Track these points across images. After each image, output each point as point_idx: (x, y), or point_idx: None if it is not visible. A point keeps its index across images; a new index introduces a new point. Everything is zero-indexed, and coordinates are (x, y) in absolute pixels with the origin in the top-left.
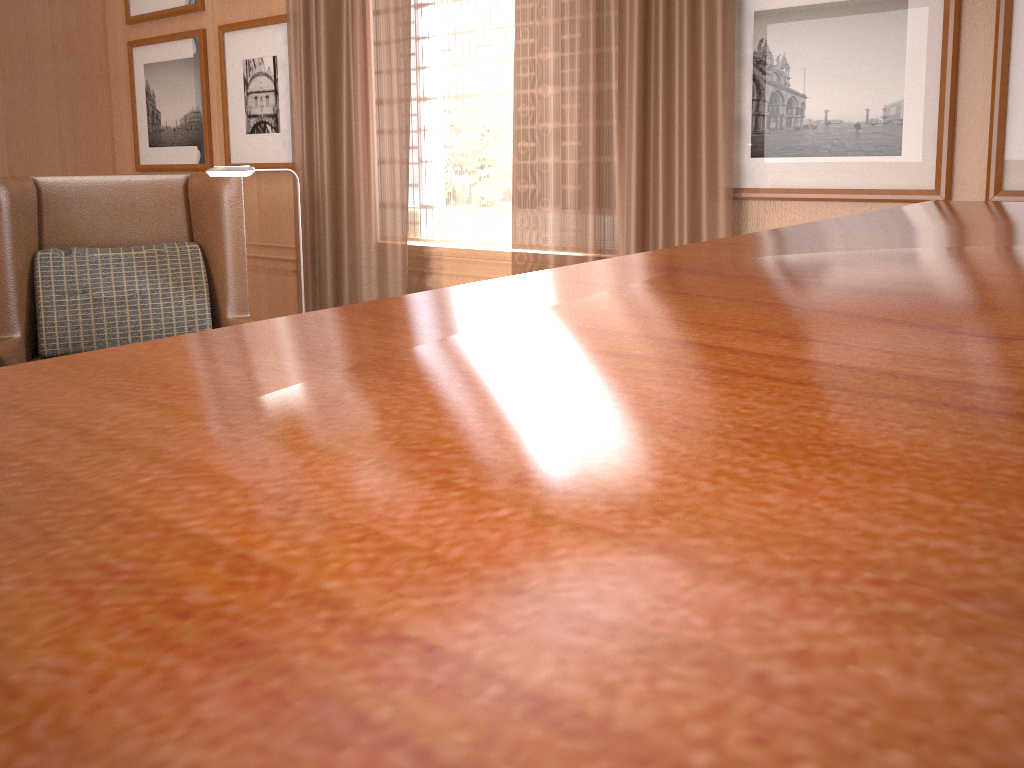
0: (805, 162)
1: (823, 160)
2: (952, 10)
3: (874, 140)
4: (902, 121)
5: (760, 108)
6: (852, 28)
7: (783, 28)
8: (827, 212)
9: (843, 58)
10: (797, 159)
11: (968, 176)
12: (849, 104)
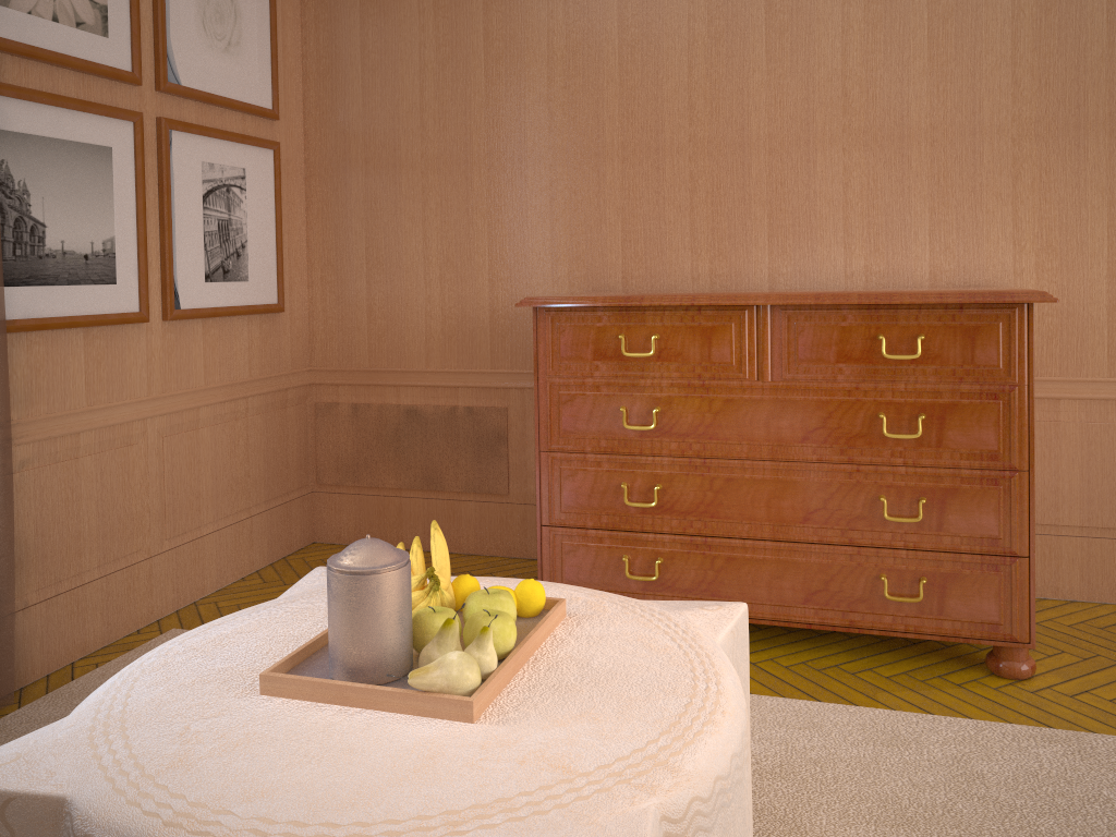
0: (52, 290)
1: (67, 288)
2: (143, 169)
3: (101, 270)
4: (118, 254)
5: (9, 233)
6: (80, 167)
7: (26, 154)
8: (66, 339)
9: (76, 193)
10: (45, 288)
11: (152, 300)
12: (82, 236)
